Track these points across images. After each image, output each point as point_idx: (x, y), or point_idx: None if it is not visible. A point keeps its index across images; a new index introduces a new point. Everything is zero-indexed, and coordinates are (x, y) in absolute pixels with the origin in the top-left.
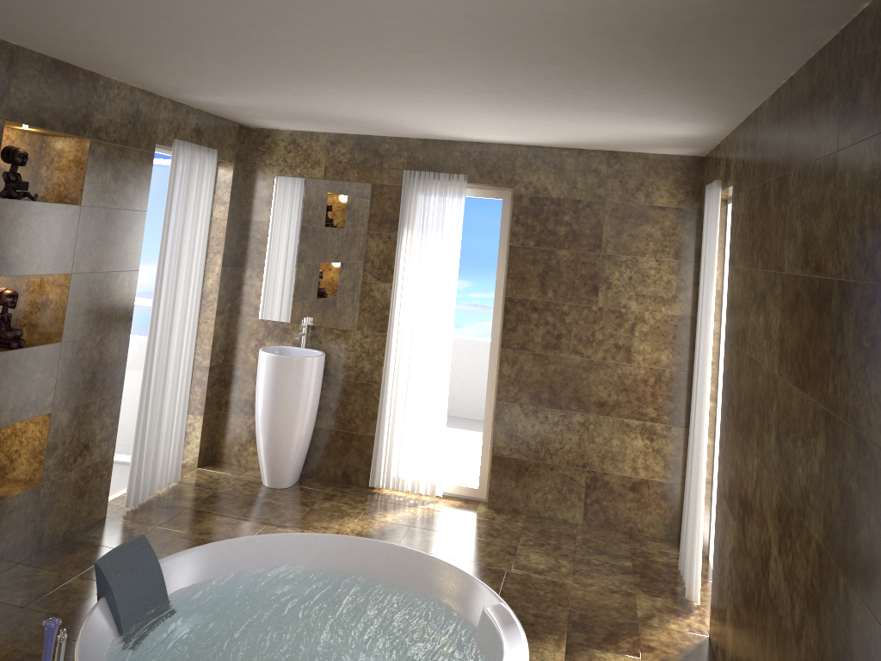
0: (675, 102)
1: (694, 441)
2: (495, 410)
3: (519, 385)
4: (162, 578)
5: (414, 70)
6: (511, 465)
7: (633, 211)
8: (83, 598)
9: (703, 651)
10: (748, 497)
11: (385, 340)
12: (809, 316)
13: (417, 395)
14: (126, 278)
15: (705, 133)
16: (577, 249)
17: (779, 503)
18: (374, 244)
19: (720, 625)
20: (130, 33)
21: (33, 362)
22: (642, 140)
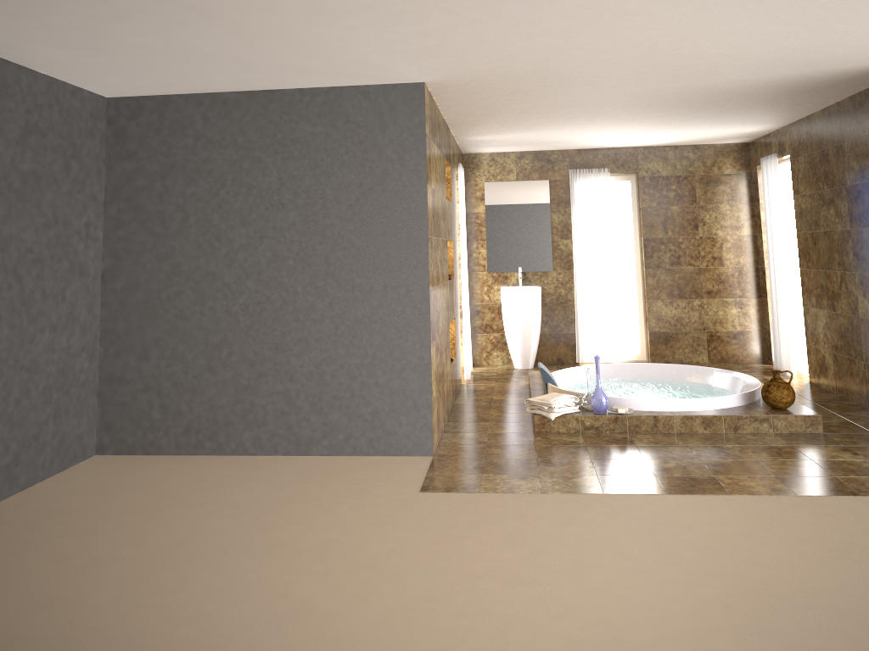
0: (769, 116)
1: (777, 295)
2: (643, 307)
3: (659, 288)
4: (555, 381)
5: (655, 113)
6: (661, 336)
7: (712, 178)
8: (511, 400)
9: (810, 384)
10: (834, 292)
11: (571, 274)
12: (868, 197)
13: (597, 304)
14: (456, 245)
15: (765, 129)
16: (682, 204)
17: (861, 278)
18: (556, 217)
19: (820, 366)
20: (534, 109)
21: (452, 288)
22: (723, 136)
